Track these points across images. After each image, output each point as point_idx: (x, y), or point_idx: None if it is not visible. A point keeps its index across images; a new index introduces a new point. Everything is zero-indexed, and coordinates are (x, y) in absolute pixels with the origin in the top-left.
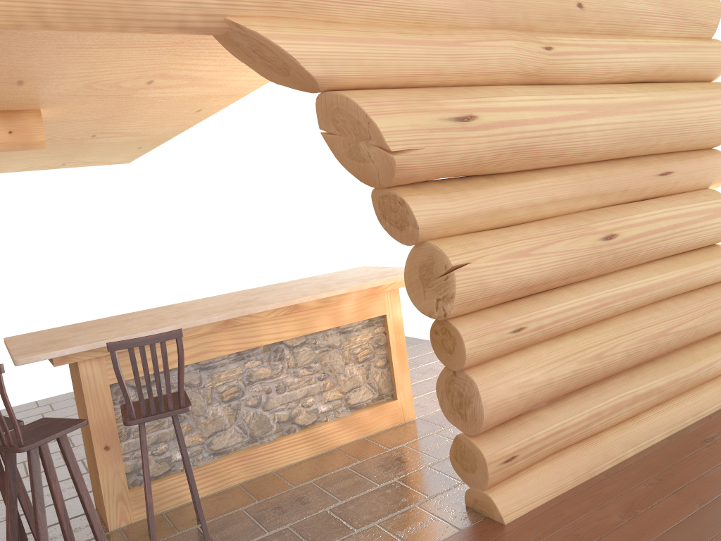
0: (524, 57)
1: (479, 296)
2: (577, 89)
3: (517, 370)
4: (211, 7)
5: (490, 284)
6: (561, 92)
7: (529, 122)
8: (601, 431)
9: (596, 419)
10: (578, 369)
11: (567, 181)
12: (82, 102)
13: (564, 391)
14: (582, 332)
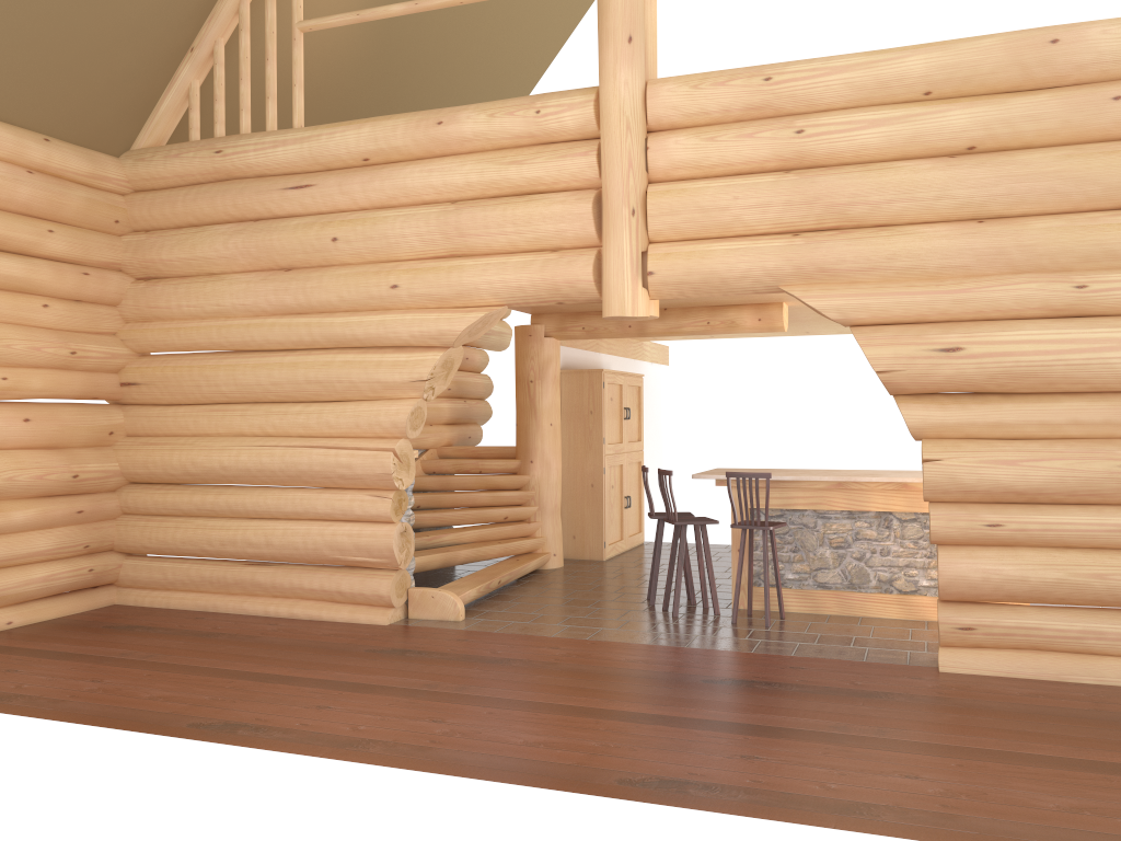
0: (1045, 296)
1: (952, 488)
2: (1120, 321)
3: (987, 558)
4: (768, 282)
5: (962, 480)
6: (1091, 326)
7: (1026, 354)
8: (1110, 655)
9: (1093, 637)
10: (1065, 579)
11: (1101, 406)
12: None
13: (1049, 595)
14: (1095, 552)
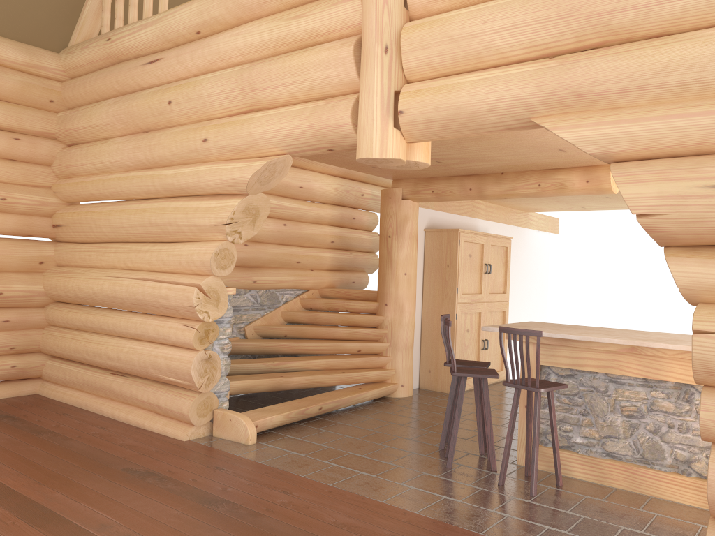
0: None
1: None
2: None
3: None
4: (518, 114)
5: None
6: None
7: None
8: None
9: None
10: None
11: None
12: None
13: None
14: None
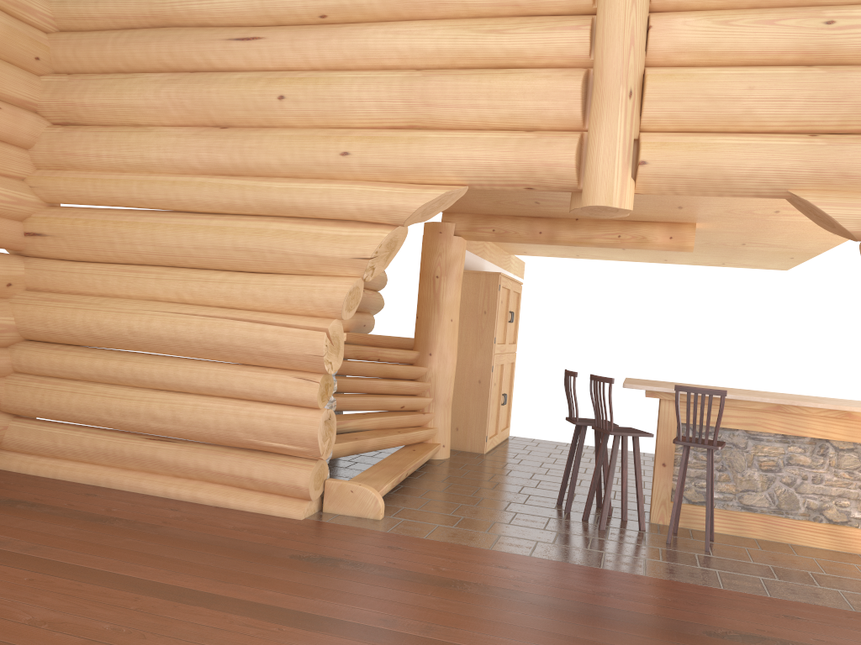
0: None
1: None
2: None
3: None
4: (777, 184)
5: None
6: None
7: None
8: None
9: None
10: None
11: None
12: (726, 220)
13: None
14: None
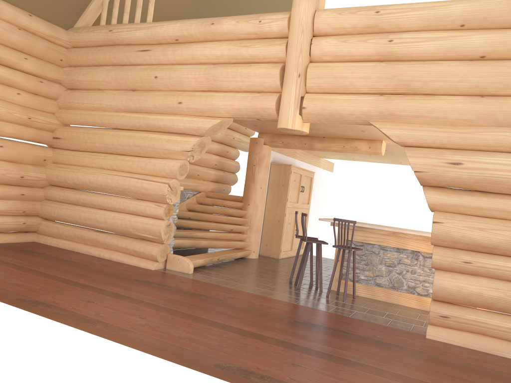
0: None
1: (447, 239)
2: None
3: (461, 280)
4: (363, 118)
5: (452, 235)
6: None
7: (497, 170)
8: None
9: None
10: (503, 297)
11: None
12: None
13: (493, 305)
14: None
